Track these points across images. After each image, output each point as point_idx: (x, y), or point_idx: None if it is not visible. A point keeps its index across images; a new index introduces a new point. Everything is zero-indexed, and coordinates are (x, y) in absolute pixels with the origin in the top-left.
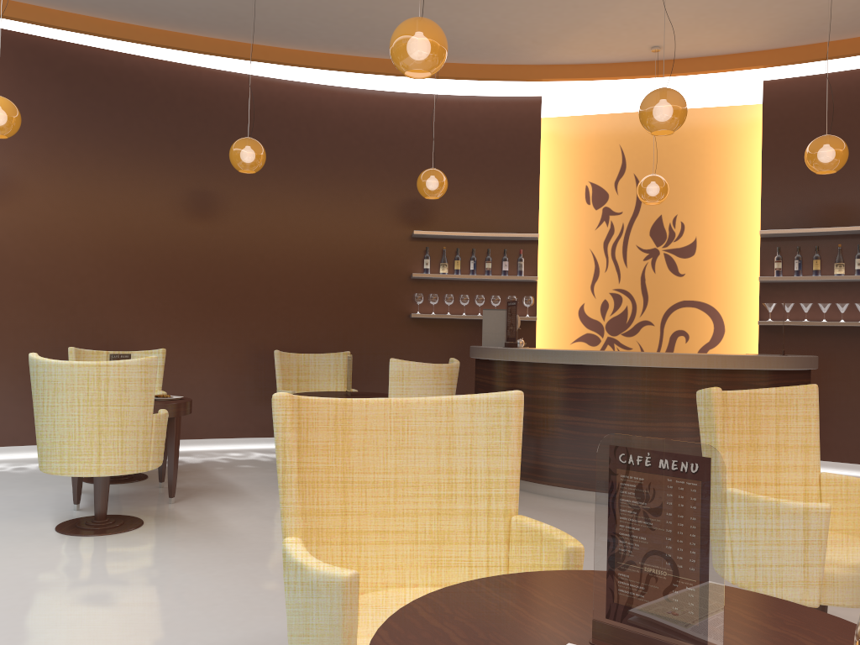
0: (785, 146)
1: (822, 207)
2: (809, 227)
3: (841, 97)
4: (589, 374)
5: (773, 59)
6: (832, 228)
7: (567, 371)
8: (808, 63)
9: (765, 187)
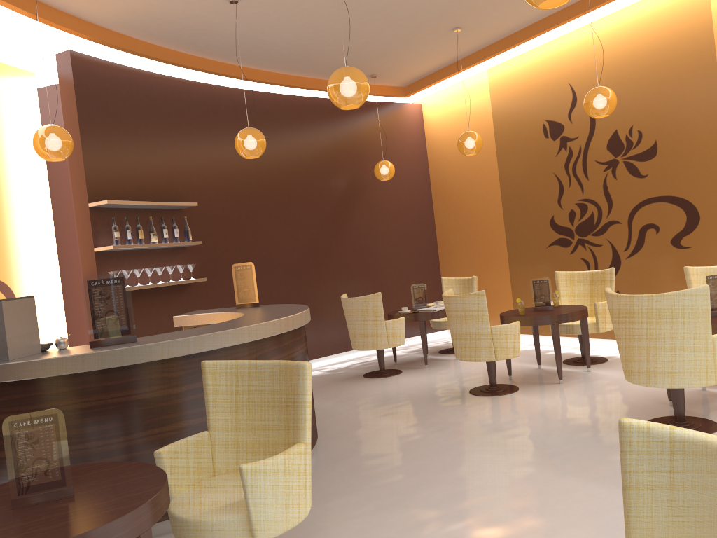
0: (95, 121)
1: (127, 182)
2: (121, 200)
3: (127, 88)
4: (274, 344)
5: (96, 34)
6: (154, 202)
7: (257, 348)
8: (109, 48)
9: (86, 157)
